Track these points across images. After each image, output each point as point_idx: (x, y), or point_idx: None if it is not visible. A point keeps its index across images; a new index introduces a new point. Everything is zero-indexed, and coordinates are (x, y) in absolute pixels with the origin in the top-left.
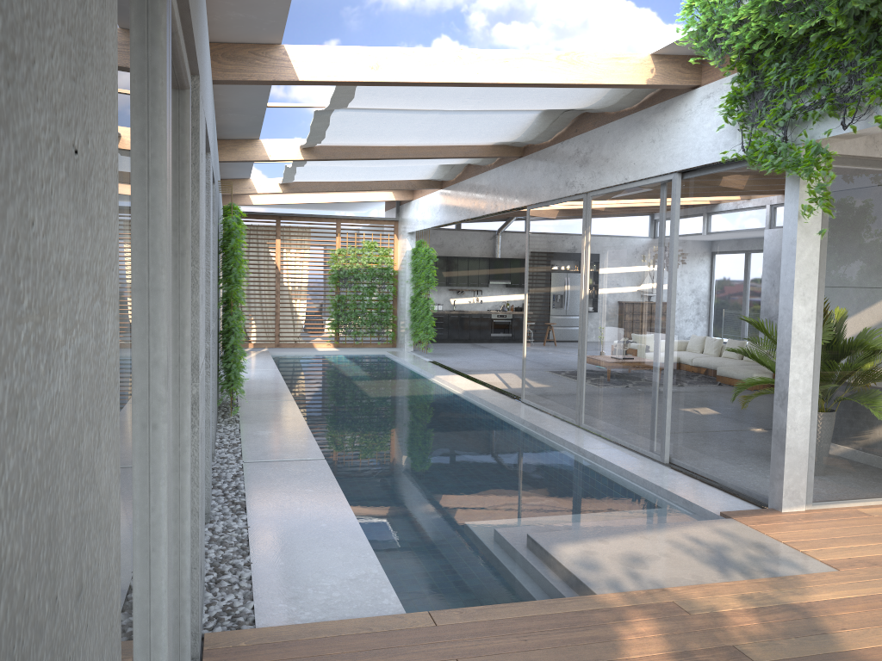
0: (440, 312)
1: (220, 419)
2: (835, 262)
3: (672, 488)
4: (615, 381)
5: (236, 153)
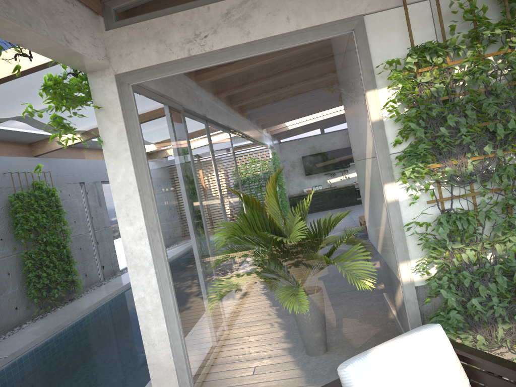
0: None
1: (37, 317)
2: (163, 174)
3: None
4: None
5: (45, 148)
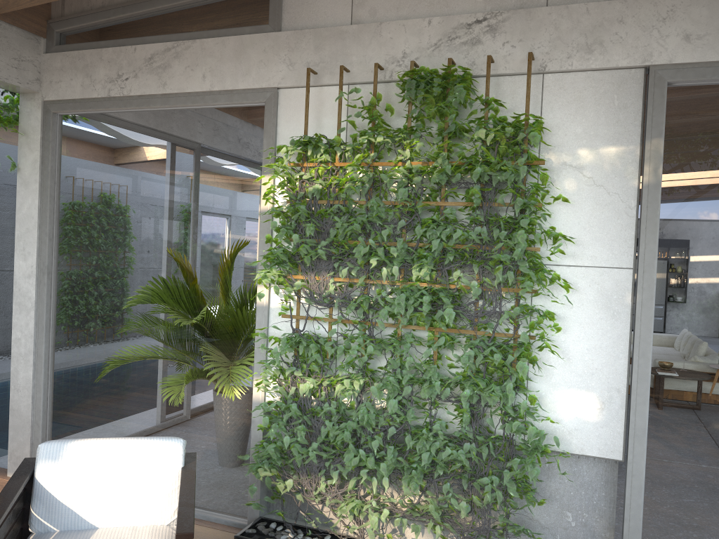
0: None
1: None
2: (66, 216)
3: None
4: None
5: None
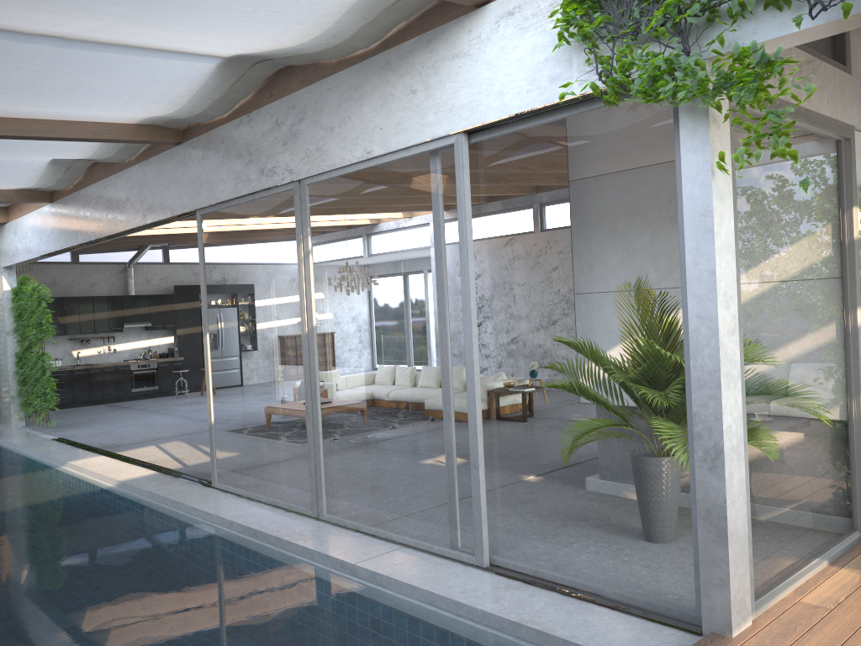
0: (60, 369)
1: None
2: (741, 244)
3: (539, 622)
4: (378, 449)
5: None
